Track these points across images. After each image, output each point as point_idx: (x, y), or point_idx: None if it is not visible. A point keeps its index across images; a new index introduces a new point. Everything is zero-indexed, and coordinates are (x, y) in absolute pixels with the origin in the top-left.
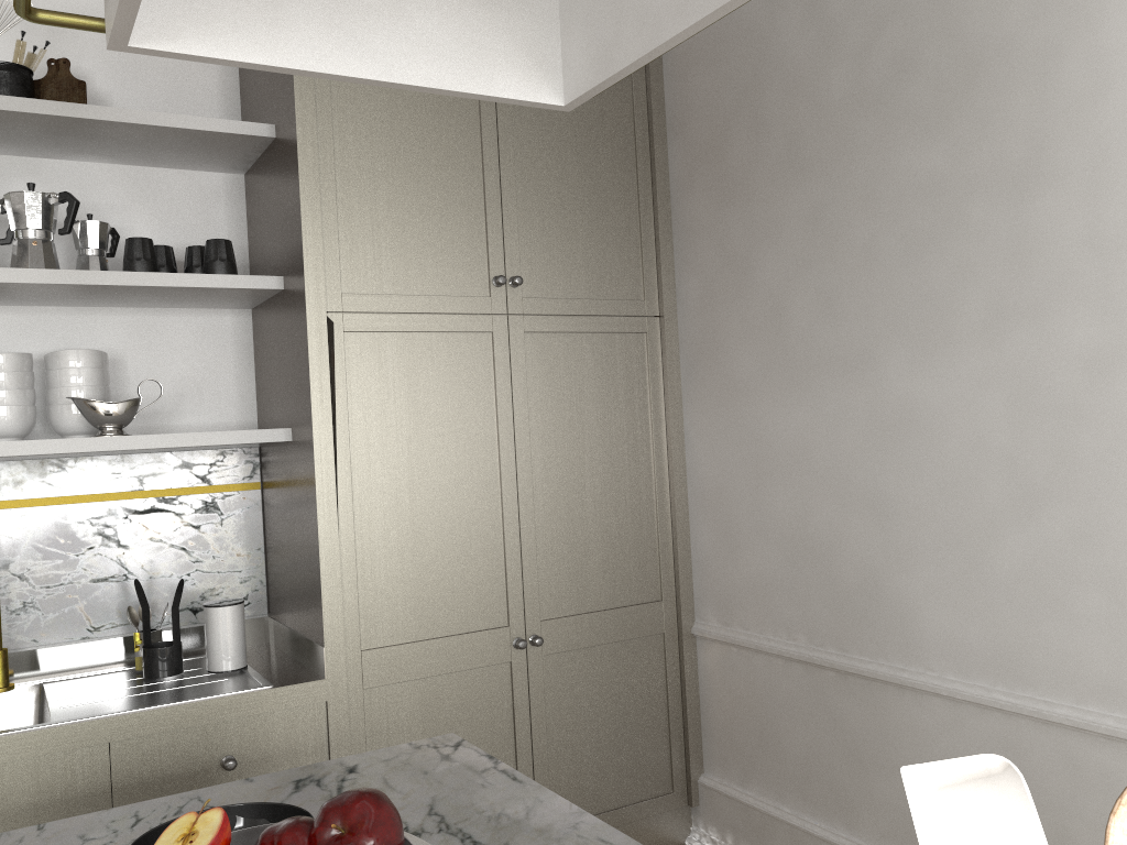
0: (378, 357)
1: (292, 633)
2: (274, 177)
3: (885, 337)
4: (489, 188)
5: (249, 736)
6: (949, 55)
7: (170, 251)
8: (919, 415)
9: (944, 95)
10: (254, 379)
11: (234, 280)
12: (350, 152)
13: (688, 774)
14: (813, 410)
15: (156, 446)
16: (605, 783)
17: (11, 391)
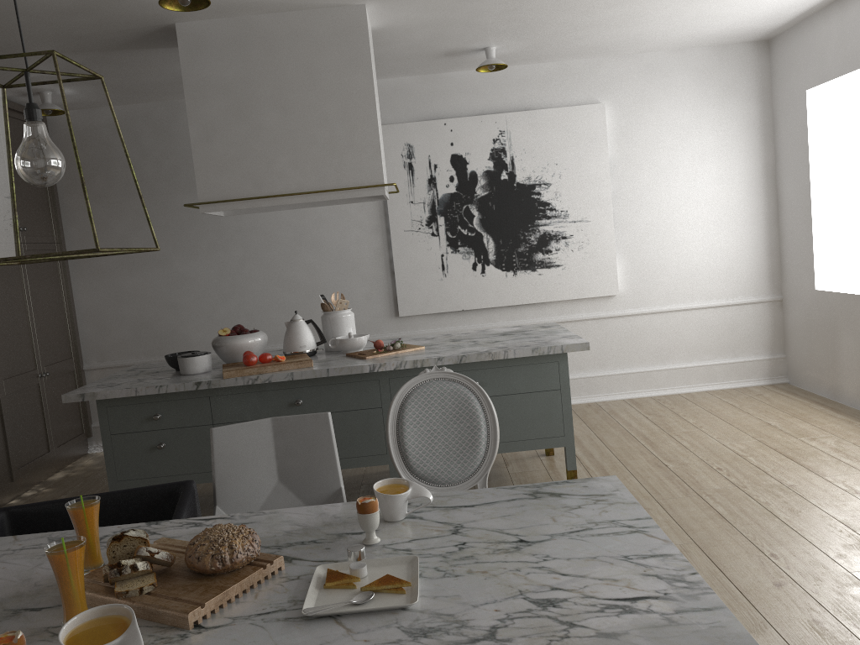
0: None
1: None
2: None
3: (173, 253)
4: None
5: None
6: (192, 172)
7: None
8: (188, 276)
9: (191, 183)
10: None
11: None
12: None
13: (88, 424)
14: (144, 277)
15: None
16: (67, 430)
17: None
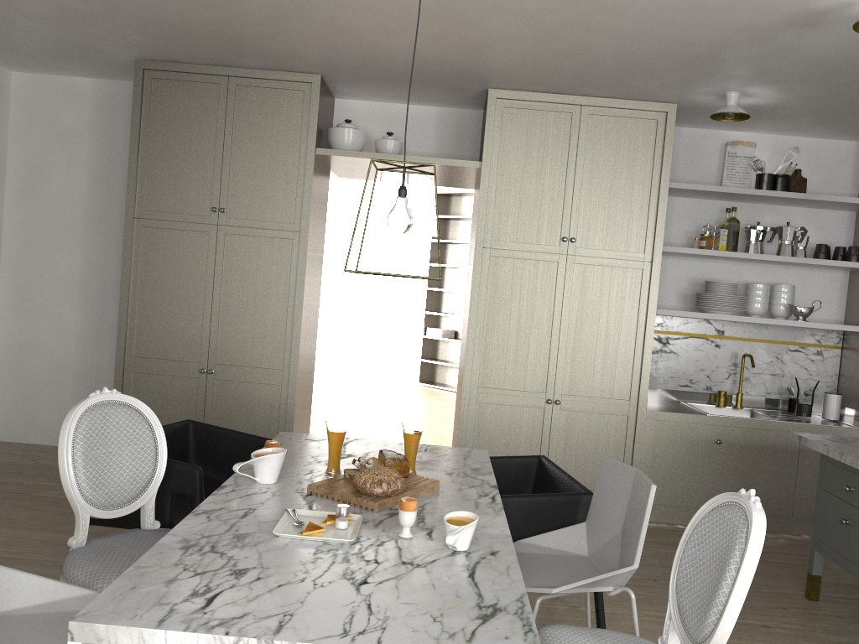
0: None
1: (856, 411)
2: None
3: None
4: None
5: None
6: None
7: (829, 248)
8: None
9: None
10: (845, 301)
11: None
12: None
13: None
14: None
15: (822, 327)
16: None
17: (764, 298)
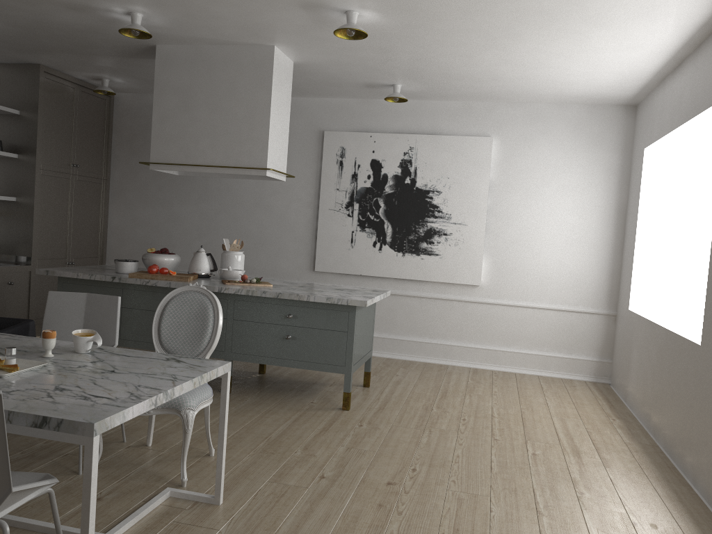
0: (46, 182)
1: (4, 255)
2: (16, 125)
3: (174, 198)
4: (73, 139)
5: (14, 277)
6: None
7: None
8: (180, 216)
9: None
10: None
11: (7, 154)
12: (46, 126)
13: None
14: (153, 212)
15: None
16: None
17: None
